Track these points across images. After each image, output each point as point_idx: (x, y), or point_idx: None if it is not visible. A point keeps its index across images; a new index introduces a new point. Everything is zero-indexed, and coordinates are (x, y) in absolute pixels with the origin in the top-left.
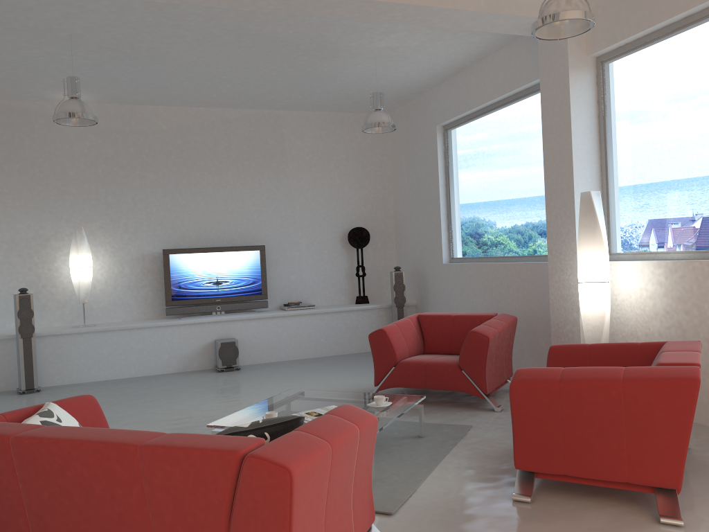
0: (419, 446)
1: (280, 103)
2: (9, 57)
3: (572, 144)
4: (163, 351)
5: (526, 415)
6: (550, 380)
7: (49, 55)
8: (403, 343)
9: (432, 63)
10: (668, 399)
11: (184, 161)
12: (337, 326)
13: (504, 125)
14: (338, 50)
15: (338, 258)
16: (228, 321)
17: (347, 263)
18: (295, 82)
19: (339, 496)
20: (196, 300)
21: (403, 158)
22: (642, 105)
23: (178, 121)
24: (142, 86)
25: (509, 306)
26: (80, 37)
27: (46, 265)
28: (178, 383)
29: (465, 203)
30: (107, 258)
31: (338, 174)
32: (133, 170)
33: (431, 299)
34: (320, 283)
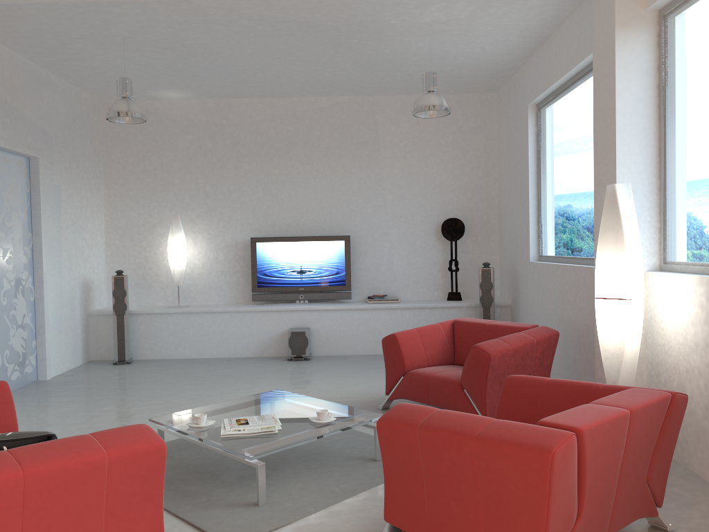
0: (360, 471)
1: (368, 89)
2: (93, 63)
3: (617, 124)
4: (242, 335)
5: (393, 461)
6: (410, 423)
7: (123, 59)
8: (419, 351)
9: (502, 34)
10: (519, 471)
11: (276, 151)
12: (419, 323)
13: (582, 101)
14: (384, 30)
15: (432, 250)
16: (305, 311)
17: (441, 256)
18: (366, 67)
19: (62, 524)
20: (280, 288)
21: (505, 142)
22: (701, 69)
23: (271, 112)
24: (224, 80)
25: (576, 317)
26: (133, 40)
27: (153, 249)
28: (241, 368)
29: (552, 193)
30: (204, 244)
31: (436, 161)
32: (229, 161)
33: (521, 301)
34: (411, 276)
